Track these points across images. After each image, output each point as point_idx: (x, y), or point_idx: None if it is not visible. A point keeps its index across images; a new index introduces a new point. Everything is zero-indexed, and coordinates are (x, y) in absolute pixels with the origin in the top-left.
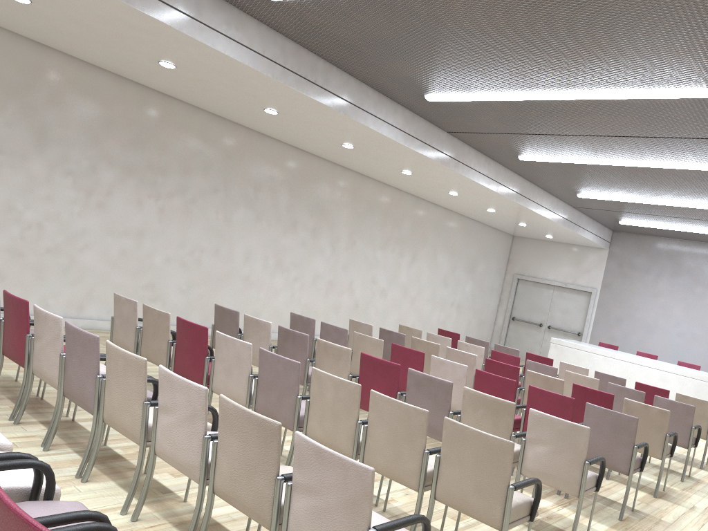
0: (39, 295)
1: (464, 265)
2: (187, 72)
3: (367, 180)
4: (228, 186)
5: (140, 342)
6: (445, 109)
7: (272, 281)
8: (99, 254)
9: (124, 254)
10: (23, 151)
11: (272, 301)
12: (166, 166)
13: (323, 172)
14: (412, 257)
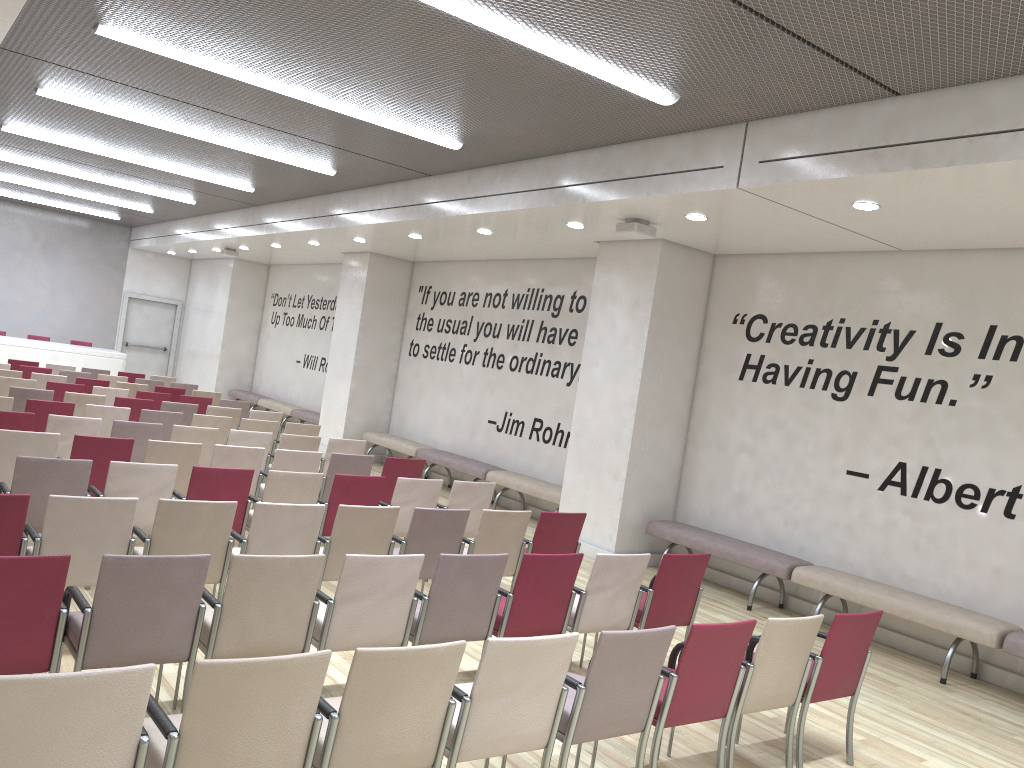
0: None
1: None
2: None
3: None
4: None
5: None
6: None
7: None
8: None
9: None
10: None
11: None
12: None
13: None
14: None
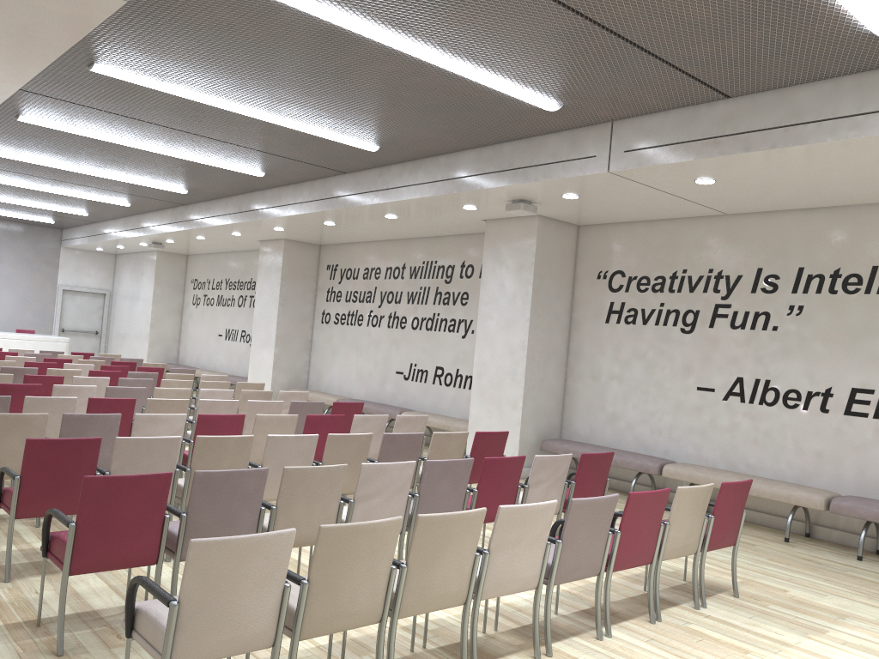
0: None
1: None
2: None
3: None
4: None
5: None
6: None
7: None
8: None
9: None
10: None
11: None
12: None
13: None
14: None
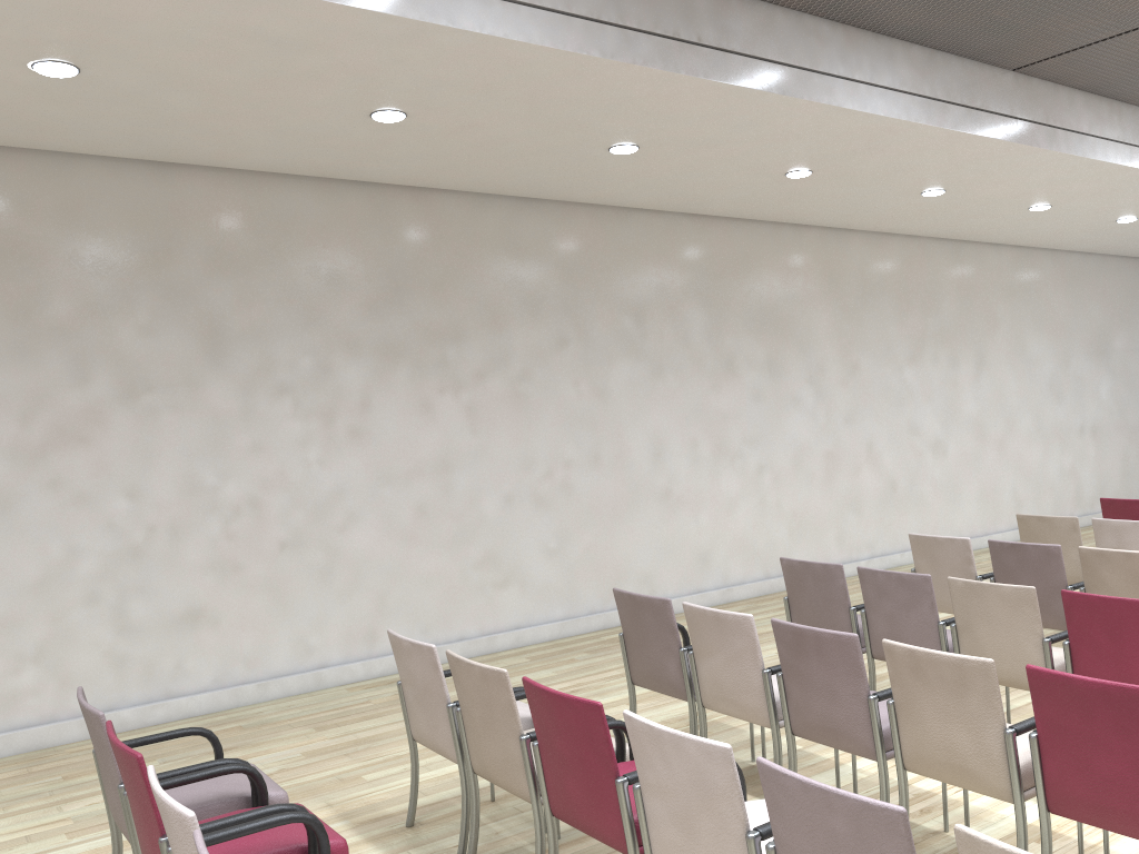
0: (290, 634)
1: (1084, 348)
2: (432, 120)
3: (847, 236)
4: (583, 327)
5: (464, 740)
6: (1010, 8)
7: (716, 486)
8: (379, 525)
9: (423, 514)
10: (187, 373)
11: (727, 524)
12: (458, 323)
13: (759, 247)
14: (976, 361)
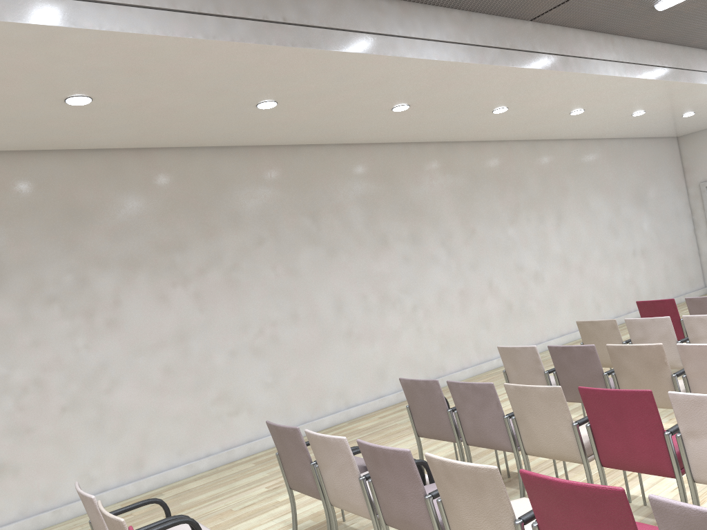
0: (76, 471)
1: (629, 200)
2: (113, 100)
3: (456, 146)
4: (275, 229)
5: None
6: None
7: (384, 323)
8: (136, 385)
9: (170, 372)
10: None
11: (395, 348)
12: (181, 237)
13: (395, 160)
14: (557, 217)
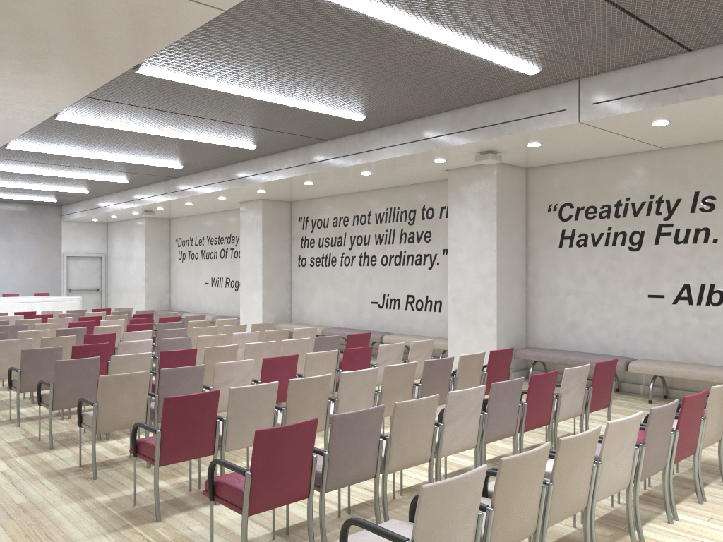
0: None
1: None
2: None
3: None
4: None
5: None
6: None
7: None
8: None
9: None
10: None
11: None
12: None
13: None
14: None
